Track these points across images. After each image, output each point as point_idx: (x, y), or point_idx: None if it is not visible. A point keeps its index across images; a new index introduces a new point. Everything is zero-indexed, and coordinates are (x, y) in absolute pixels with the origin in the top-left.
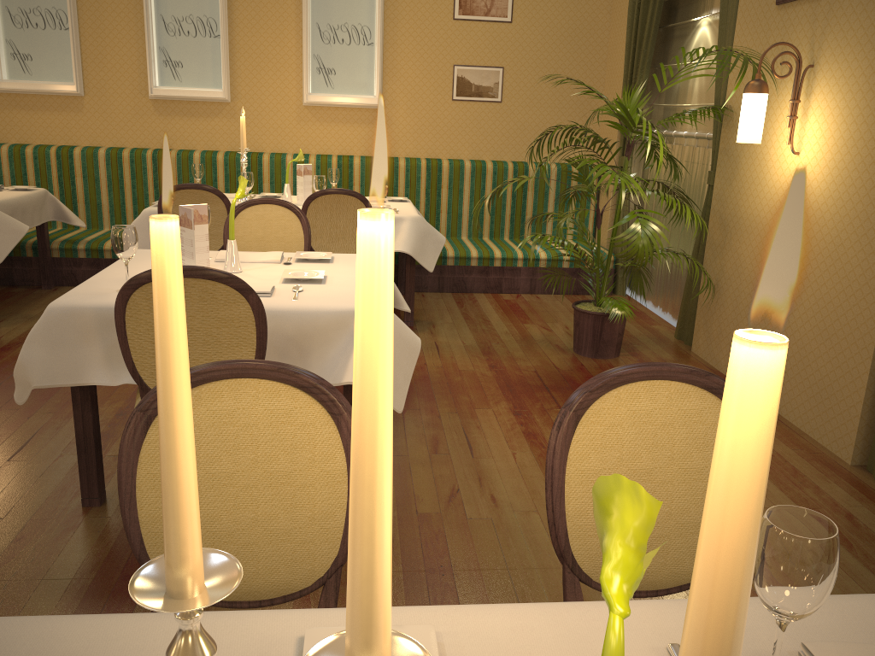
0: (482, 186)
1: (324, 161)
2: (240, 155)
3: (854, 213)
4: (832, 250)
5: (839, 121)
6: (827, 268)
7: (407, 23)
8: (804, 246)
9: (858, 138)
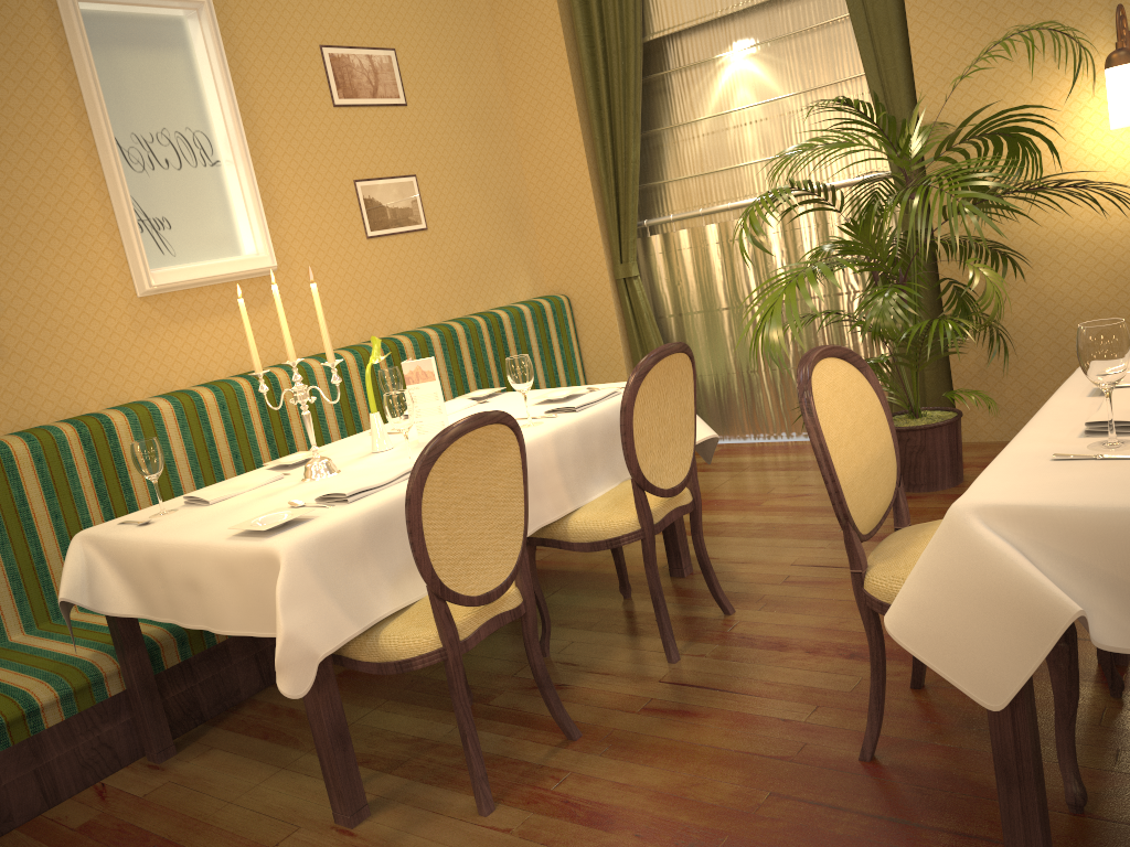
0: (460, 362)
1: (230, 392)
2: (62, 430)
3: None
4: None
5: None
6: None
7: (271, 118)
8: None
9: None
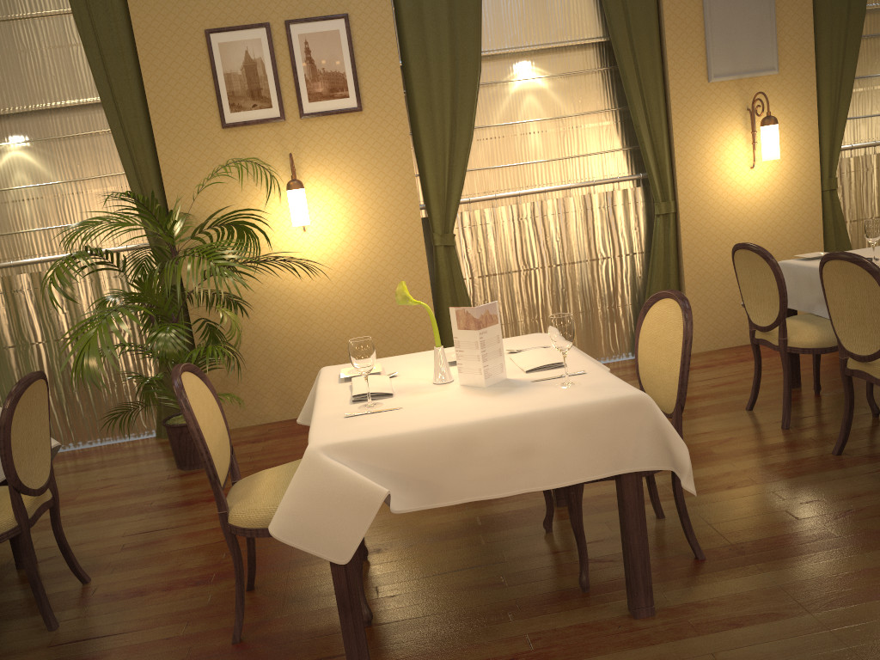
0: None
1: None
2: None
3: (383, 253)
4: (373, 281)
5: (343, 201)
6: (372, 293)
7: None
8: (341, 288)
9: (367, 209)
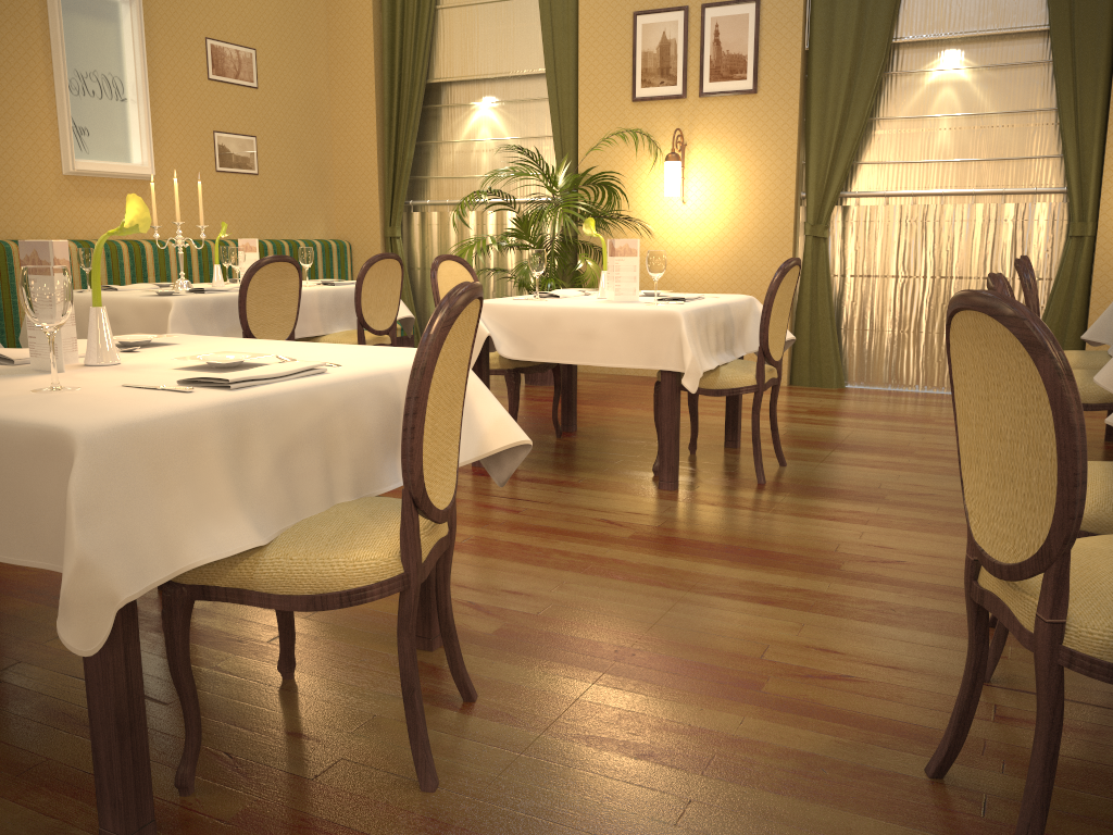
0: None
1: (113, 247)
2: (9, 244)
3: (751, 235)
4: (736, 260)
5: (723, 180)
6: (734, 273)
7: (166, 78)
8: (707, 263)
9: (744, 189)
